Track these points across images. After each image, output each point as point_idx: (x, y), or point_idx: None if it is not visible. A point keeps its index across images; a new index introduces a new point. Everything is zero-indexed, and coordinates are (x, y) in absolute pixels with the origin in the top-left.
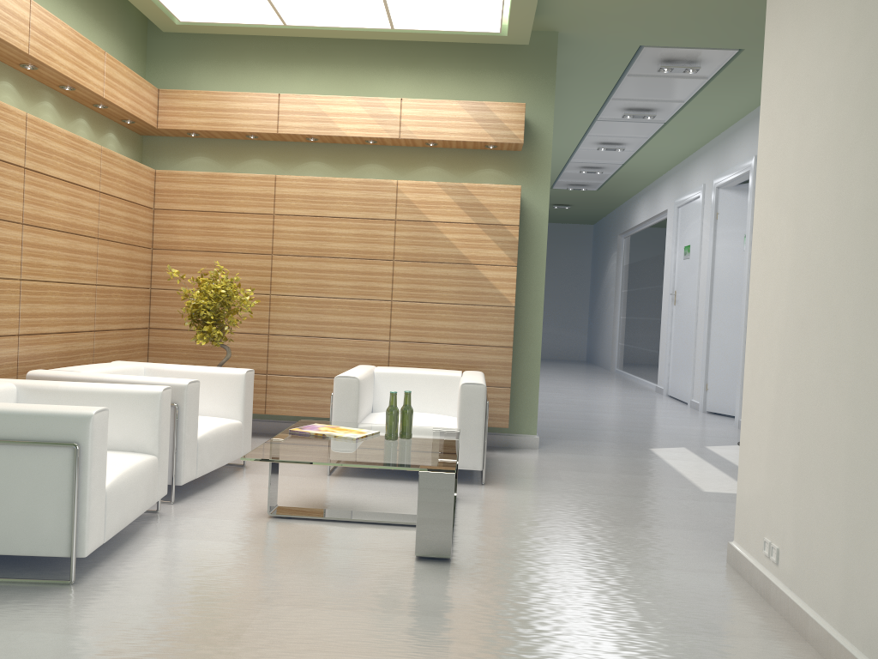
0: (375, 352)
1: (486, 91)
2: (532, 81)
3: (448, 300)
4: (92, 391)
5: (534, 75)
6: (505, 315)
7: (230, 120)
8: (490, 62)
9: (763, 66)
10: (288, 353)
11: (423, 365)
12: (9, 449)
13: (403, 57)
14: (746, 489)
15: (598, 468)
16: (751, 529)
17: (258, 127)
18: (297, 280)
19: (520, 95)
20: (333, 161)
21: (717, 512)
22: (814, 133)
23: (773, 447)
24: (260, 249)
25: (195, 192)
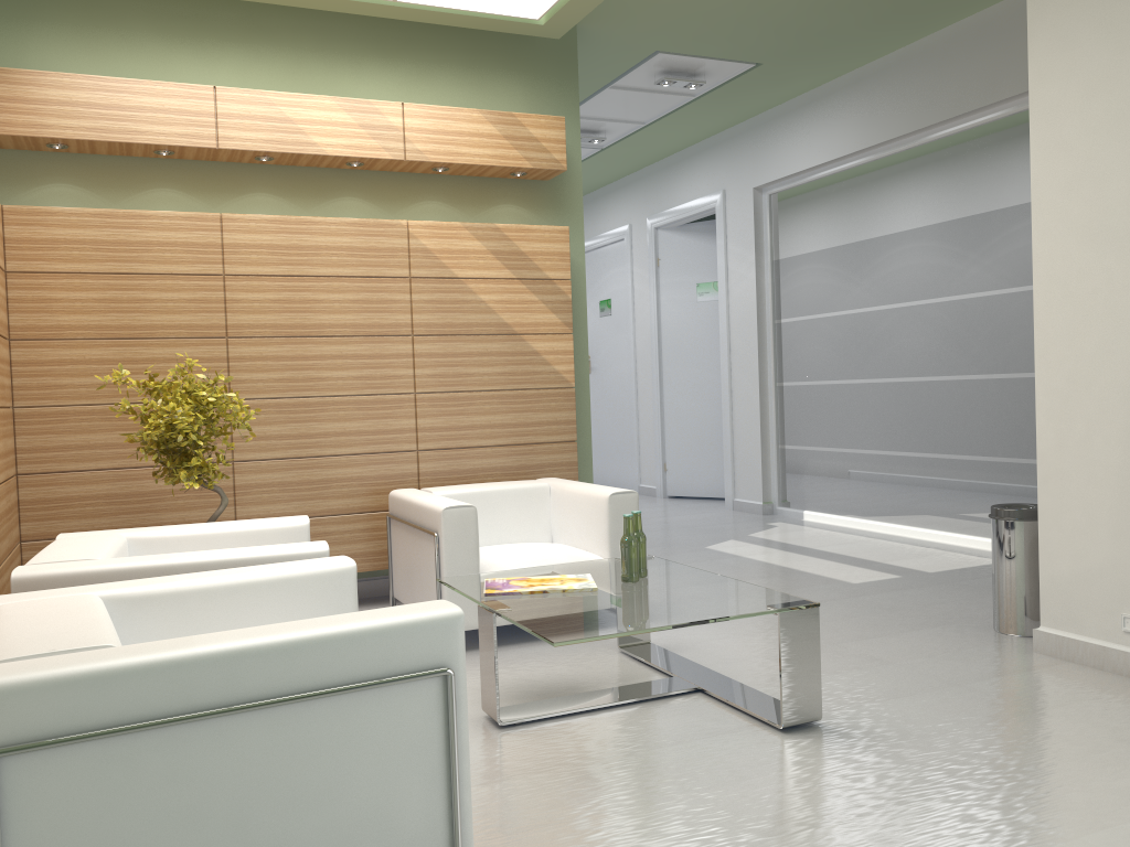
0: (398, 469)
1: (495, 98)
2: (551, 89)
3: (492, 386)
4: (243, 584)
5: (553, 80)
6: (564, 399)
7: (134, 125)
8: (497, 58)
9: (1030, 85)
10: (268, 487)
11: (466, 479)
12: (336, 702)
13: (378, 44)
14: (1064, 565)
15: None
16: (1085, 608)
17: (184, 137)
18: (272, 373)
19: (537, 106)
20: (289, 193)
21: (913, 603)
22: None
23: (1127, 512)
24: (206, 330)
25: (81, 242)
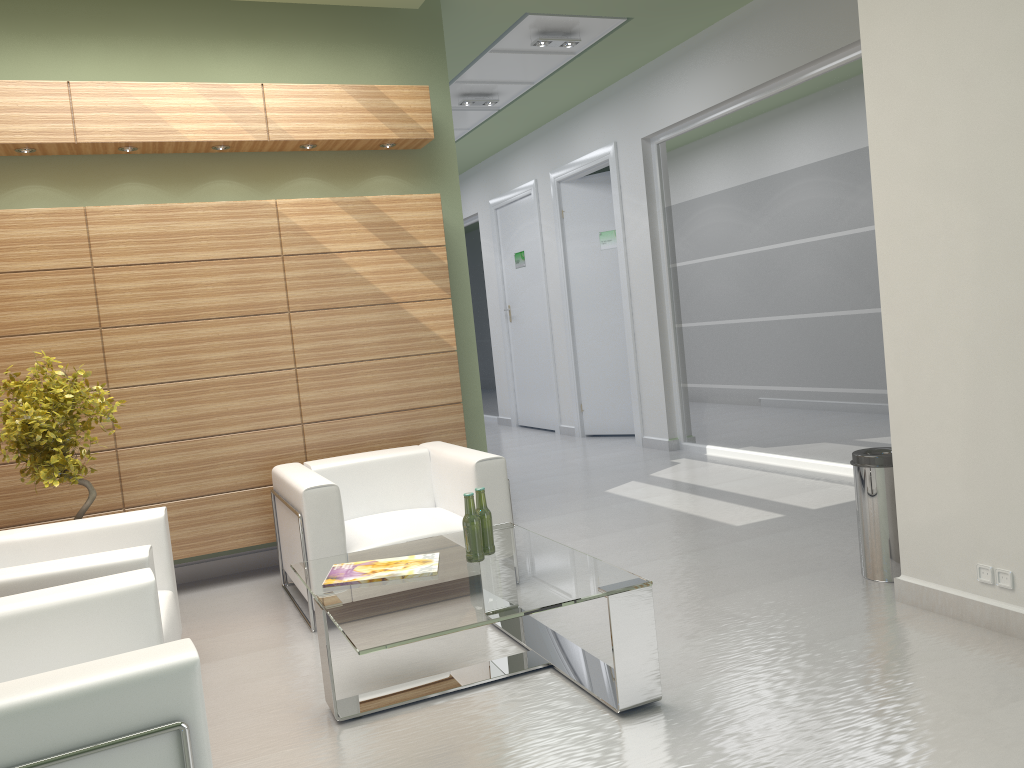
0: (284, 443)
1: (362, 72)
2: (418, 58)
3: (373, 355)
4: (25, 613)
5: (419, 49)
6: (447, 363)
7: None
8: (361, 32)
9: (861, 25)
10: (154, 471)
11: (353, 447)
12: None
13: (240, 26)
14: (920, 514)
15: (598, 529)
16: (942, 558)
17: (41, 134)
18: (149, 360)
19: (405, 76)
20: (160, 180)
21: (789, 546)
22: (1004, 97)
23: (977, 461)
24: (79, 322)
25: None
